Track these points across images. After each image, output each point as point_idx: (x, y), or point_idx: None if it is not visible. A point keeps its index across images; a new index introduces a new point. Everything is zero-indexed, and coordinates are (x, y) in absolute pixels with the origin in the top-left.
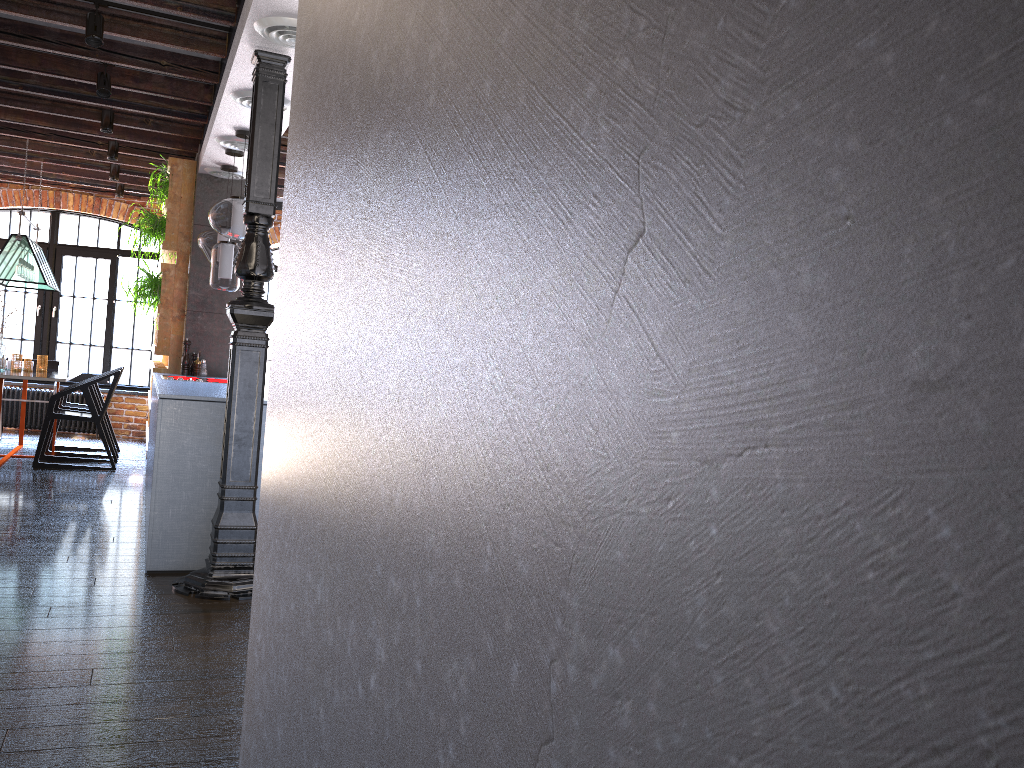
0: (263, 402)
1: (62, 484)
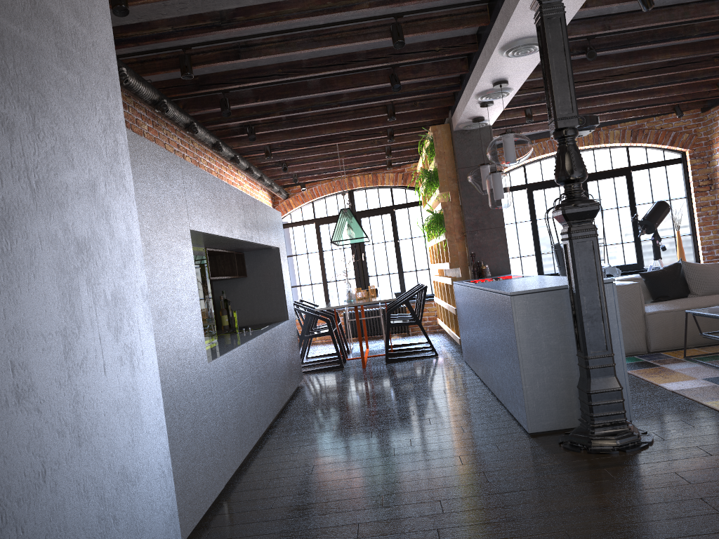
0: (603, 282)
1: (412, 371)
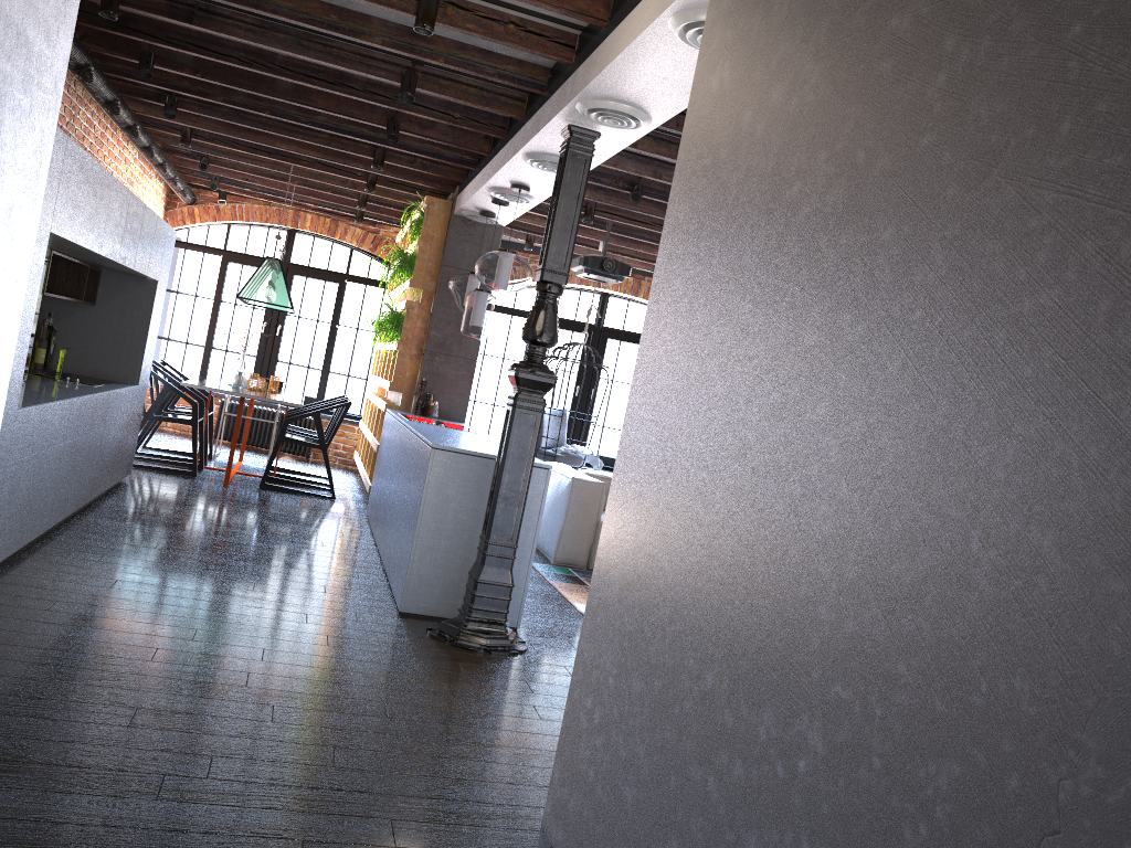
0: (533, 465)
1: (292, 509)
